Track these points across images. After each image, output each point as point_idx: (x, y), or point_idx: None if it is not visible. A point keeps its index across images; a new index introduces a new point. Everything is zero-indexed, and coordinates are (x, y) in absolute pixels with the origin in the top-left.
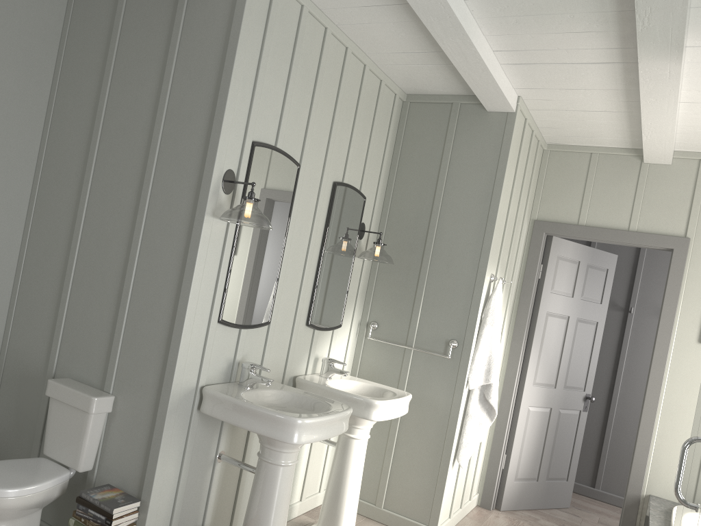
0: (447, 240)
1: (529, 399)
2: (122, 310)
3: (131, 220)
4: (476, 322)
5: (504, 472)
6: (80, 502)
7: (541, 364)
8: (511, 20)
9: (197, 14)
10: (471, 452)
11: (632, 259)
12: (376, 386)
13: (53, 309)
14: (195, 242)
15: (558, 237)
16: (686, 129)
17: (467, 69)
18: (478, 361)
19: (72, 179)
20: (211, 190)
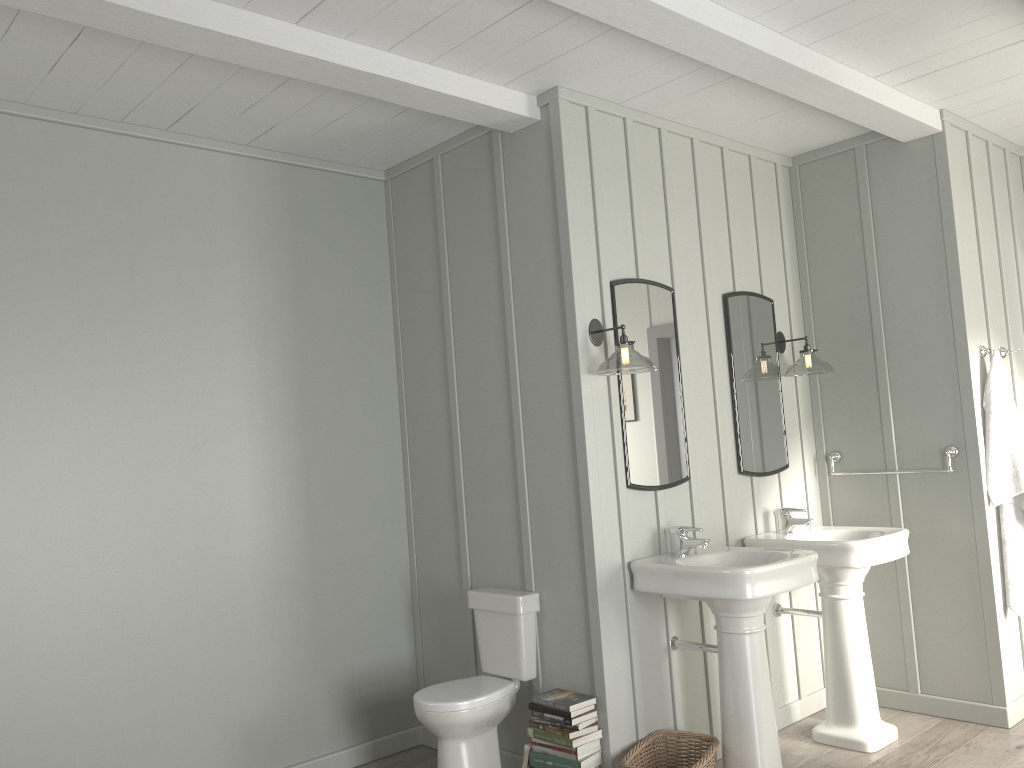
0: (900, 320)
1: None
2: (522, 499)
3: (506, 403)
4: (974, 415)
5: None
6: (533, 708)
7: None
8: (875, 43)
9: (516, 172)
10: None
11: None
12: (856, 530)
13: (452, 519)
14: (578, 406)
15: None
16: None
17: (847, 110)
18: (996, 466)
19: (436, 379)
20: (580, 346)
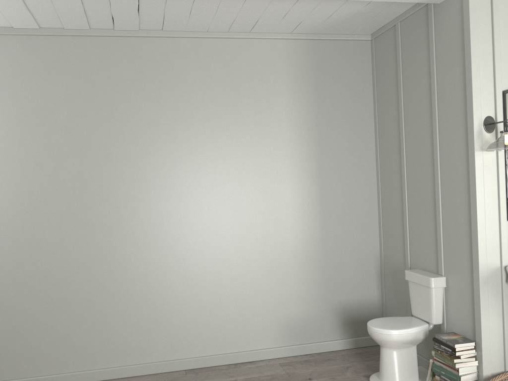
0: None
1: None
2: (438, 223)
3: (431, 166)
4: None
5: None
6: (435, 340)
7: None
8: None
9: (441, 27)
10: None
11: None
12: None
13: (401, 229)
14: (472, 170)
15: None
16: None
17: None
18: None
19: (395, 152)
20: (475, 134)
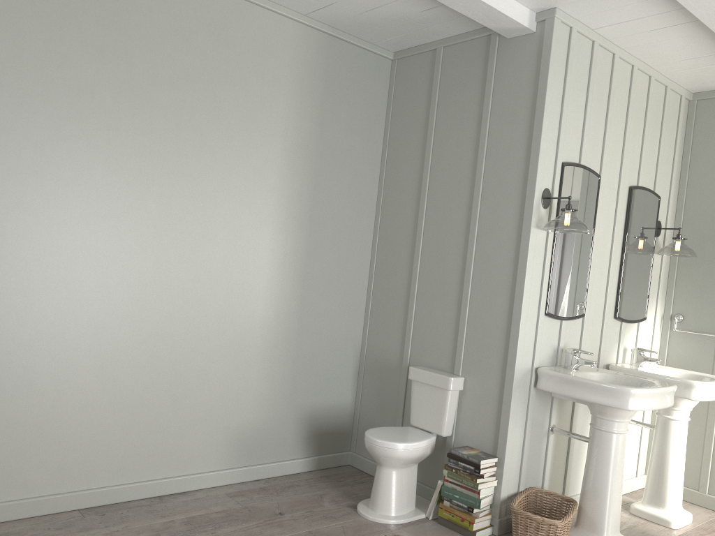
0: None
1: None
2: (464, 309)
3: (463, 238)
4: None
5: None
6: (450, 456)
7: None
8: None
9: (506, 68)
10: None
11: None
12: (689, 373)
13: (402, 314)
14: (524, 250)
15: None
16: None
17: None
18: None
19: (408, 212)
20: (534, 206)
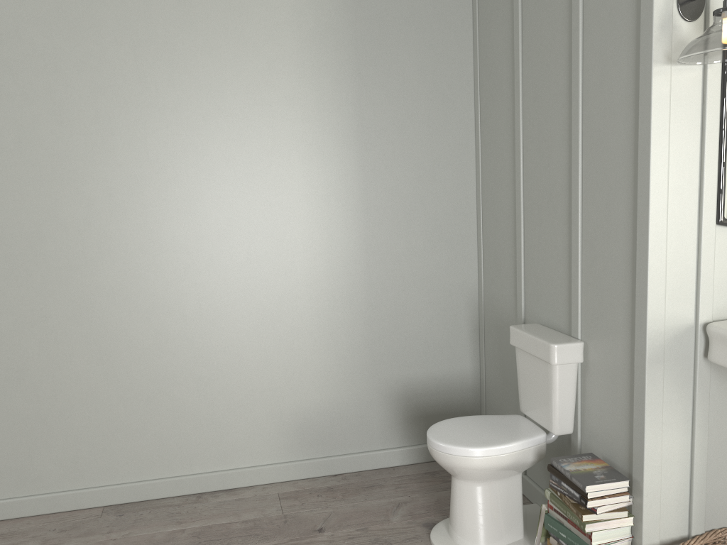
0: None
1: None
2: (575, 231)
3: (566, 112)
4: None
5: None
6: (551, 471)
7: None
8: None
9: None
10: None
11: None
12: None
13: (512, 245)
14: (645, 111)
15: None
16: None
17: None
18: None
19: (505, 88)
20: (656, 23)
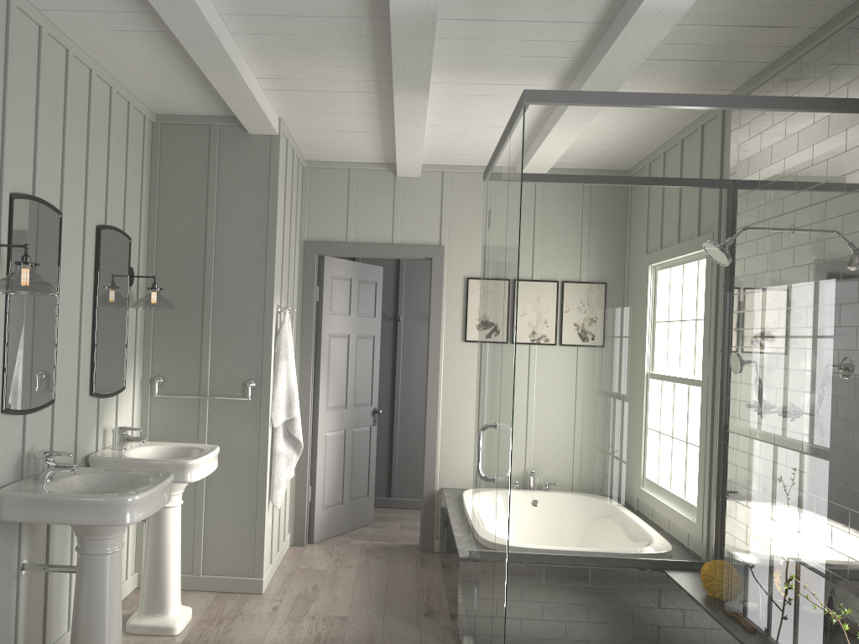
0: (227, 275)
1: (325, 425)
2: None
3: None
4: (271, 358)
5: (312, 504)
6: None
7: (331, 387)
8: (276, 53)
9: None
10: (284, 491)
11: (395, 268)
12: (178, 446)
13: None
14: None
15: (330, 256)
16: (431, 146)
17: (233, 96)
18: (279, 397)
19: None
20: None
